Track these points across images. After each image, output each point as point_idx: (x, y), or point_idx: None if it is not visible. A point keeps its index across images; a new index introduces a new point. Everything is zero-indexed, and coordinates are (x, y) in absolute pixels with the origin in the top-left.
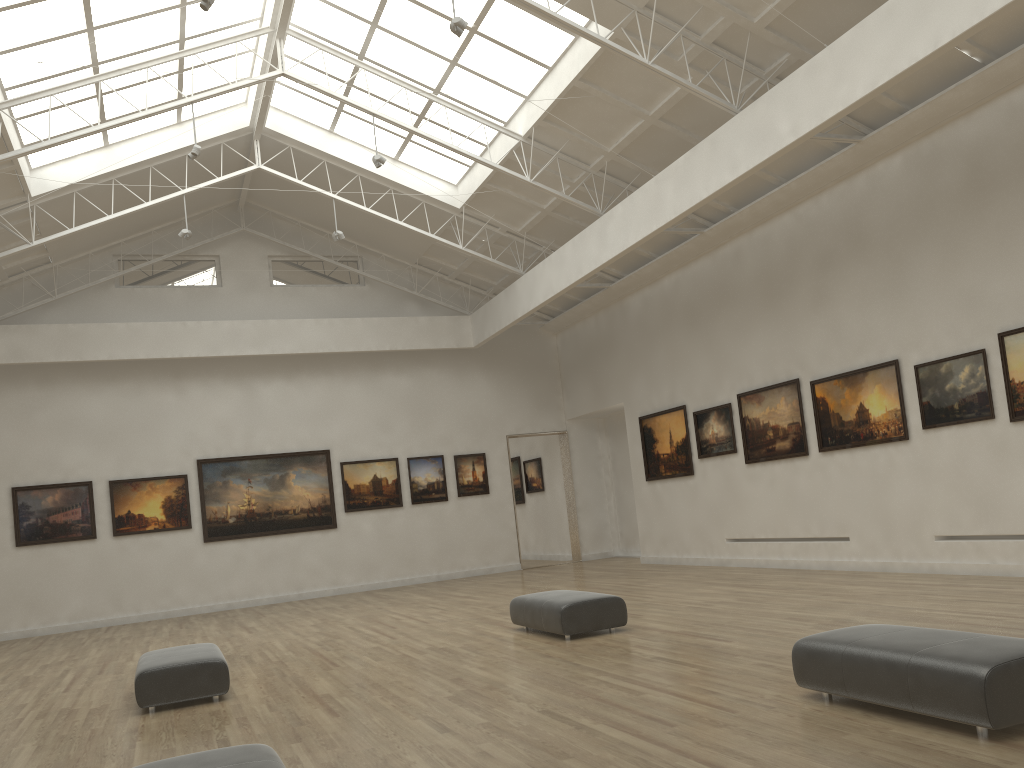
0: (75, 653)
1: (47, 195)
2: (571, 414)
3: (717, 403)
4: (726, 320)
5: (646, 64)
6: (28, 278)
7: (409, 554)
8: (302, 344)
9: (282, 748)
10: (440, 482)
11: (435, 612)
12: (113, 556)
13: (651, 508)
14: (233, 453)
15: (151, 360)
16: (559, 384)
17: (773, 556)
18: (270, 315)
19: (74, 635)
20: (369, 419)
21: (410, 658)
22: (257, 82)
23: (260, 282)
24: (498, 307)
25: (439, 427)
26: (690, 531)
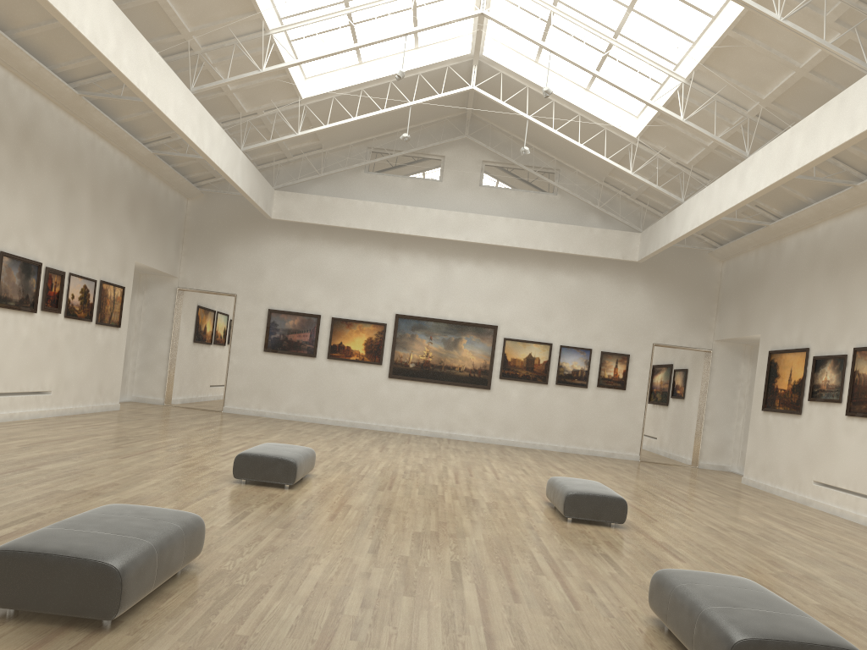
0: (266, 434)
1: (313, 98)
2: (718, 336)
3: (835, 352)
4: (862, 274)
5: (777, 20)
6: (306, 158)
7: (544, 424)
8: (491, 237)
9: (267, 528)
10: (584, 371)
11: (517, 473)
12: (324, 373)
13: (760, 436)
14: (423, 314)
15: (378, 232)
16: (714, 307)
17: (848, 508)
18: (474, 209)
19: (284, 422)
20: (535, 307)
21: (441, 499)
22: (460, 19)
23: (471, 181)
24: (659, 229)
25: (593, 325)
26: (786, 465)
